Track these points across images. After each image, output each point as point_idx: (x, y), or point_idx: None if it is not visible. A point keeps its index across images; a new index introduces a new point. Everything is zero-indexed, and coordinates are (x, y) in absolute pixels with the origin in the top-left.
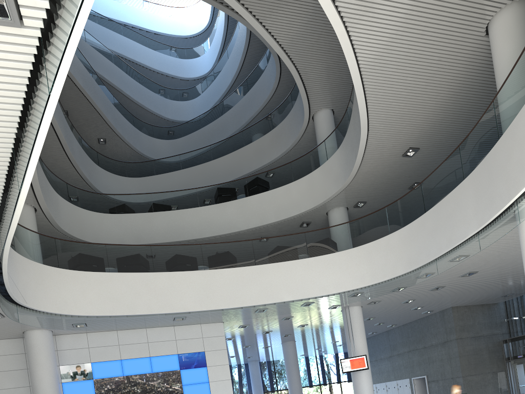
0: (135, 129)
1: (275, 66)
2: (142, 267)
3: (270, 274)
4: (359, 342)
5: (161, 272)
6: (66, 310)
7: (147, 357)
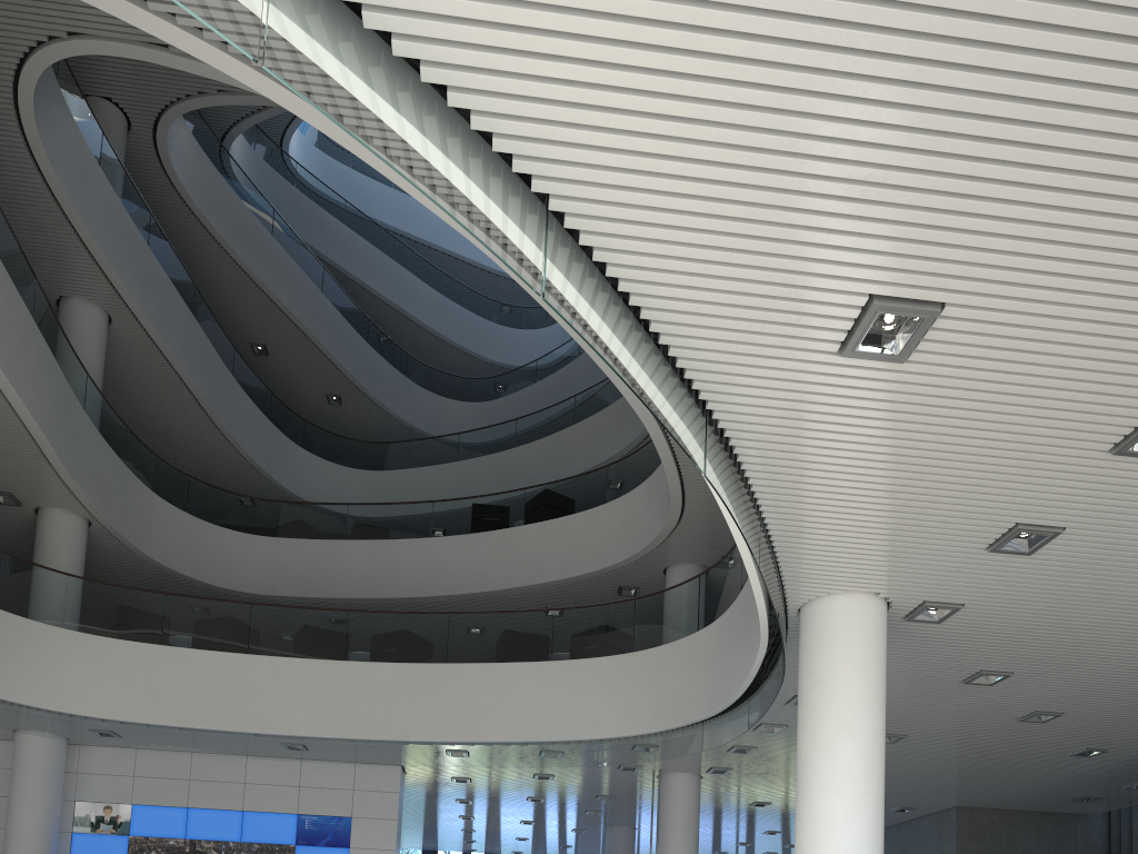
0: (406, 380)
1: None
2: (227, 641)
3: (470, 684)
4: (676, 851)
5: (259, 655)
6: (56, 702)
7: (238, 811)
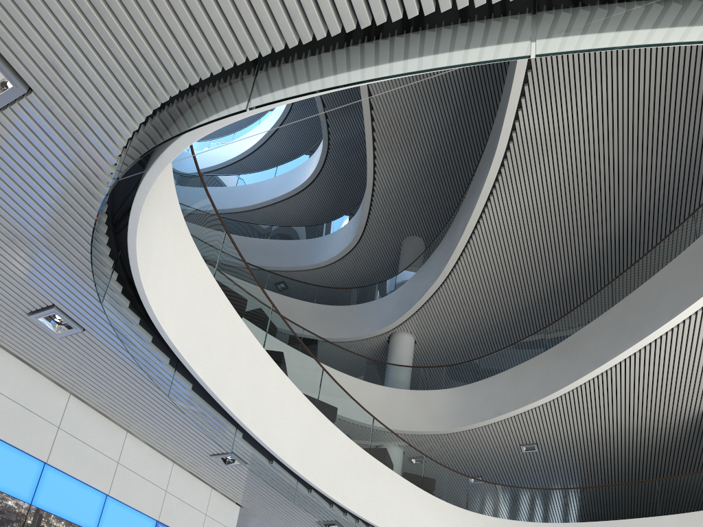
0: None
1: (341, 248)
2: (253, 326)
3: (383, 482)
4: None
5: (273, 361)
6: (144, 269)
7: (102, 494)
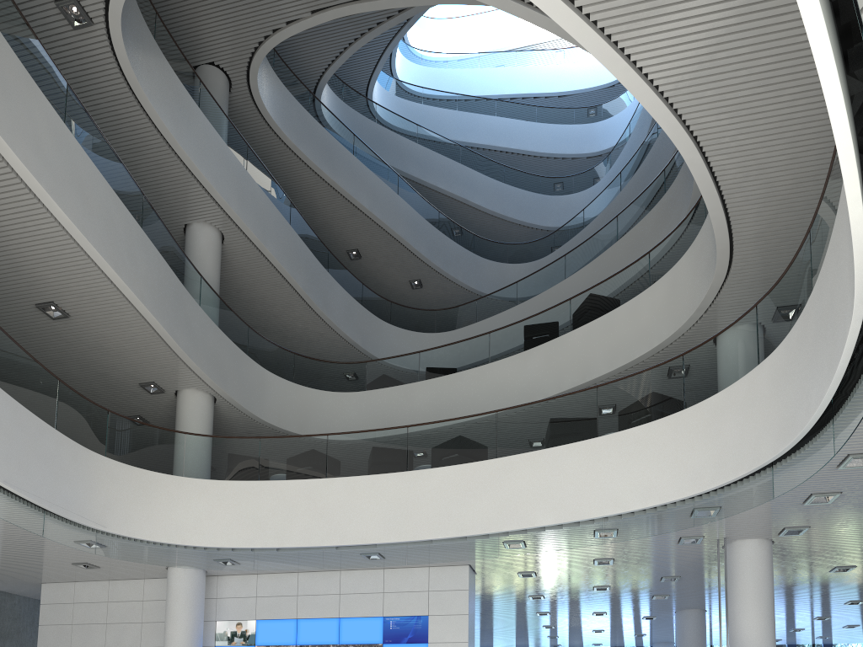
0: (473, 256)
1: None
2: (309, 470)
3: (519, 474)
4: (749, 621)
5: (334, 478)
6: (179, 538)
7: (336, 618)
